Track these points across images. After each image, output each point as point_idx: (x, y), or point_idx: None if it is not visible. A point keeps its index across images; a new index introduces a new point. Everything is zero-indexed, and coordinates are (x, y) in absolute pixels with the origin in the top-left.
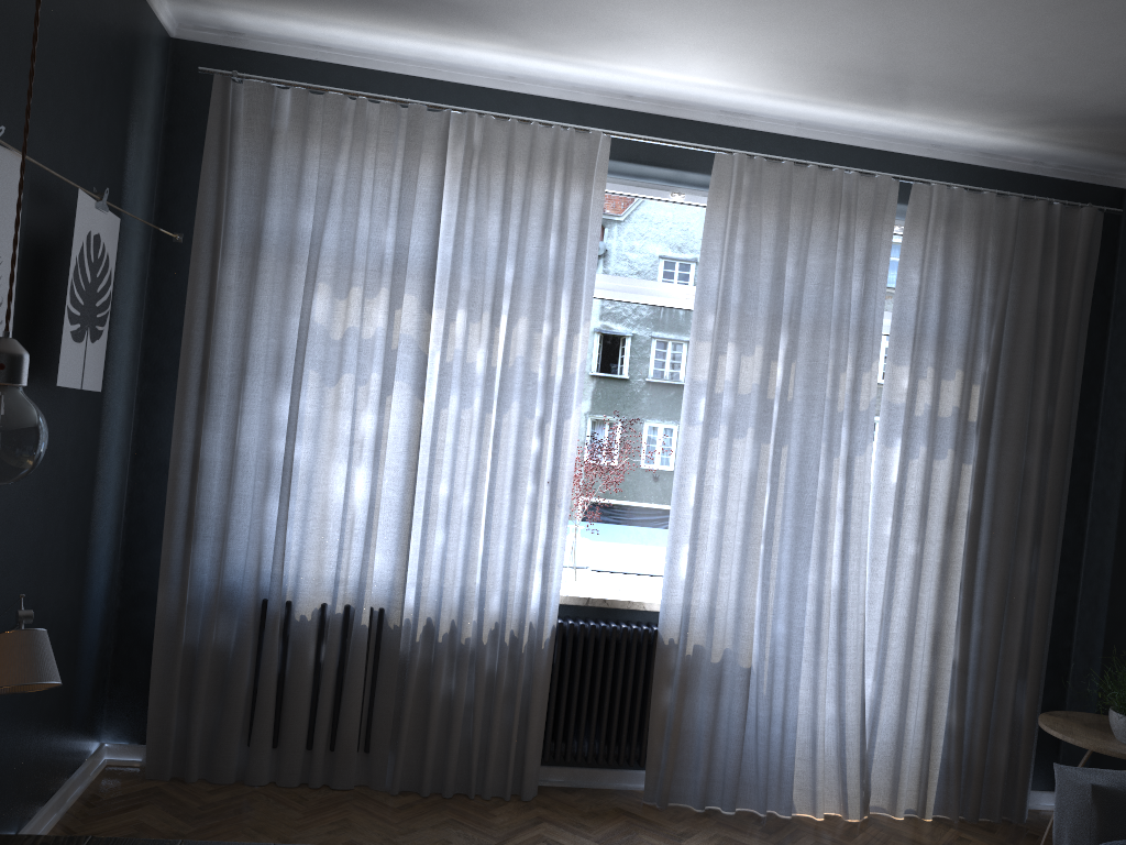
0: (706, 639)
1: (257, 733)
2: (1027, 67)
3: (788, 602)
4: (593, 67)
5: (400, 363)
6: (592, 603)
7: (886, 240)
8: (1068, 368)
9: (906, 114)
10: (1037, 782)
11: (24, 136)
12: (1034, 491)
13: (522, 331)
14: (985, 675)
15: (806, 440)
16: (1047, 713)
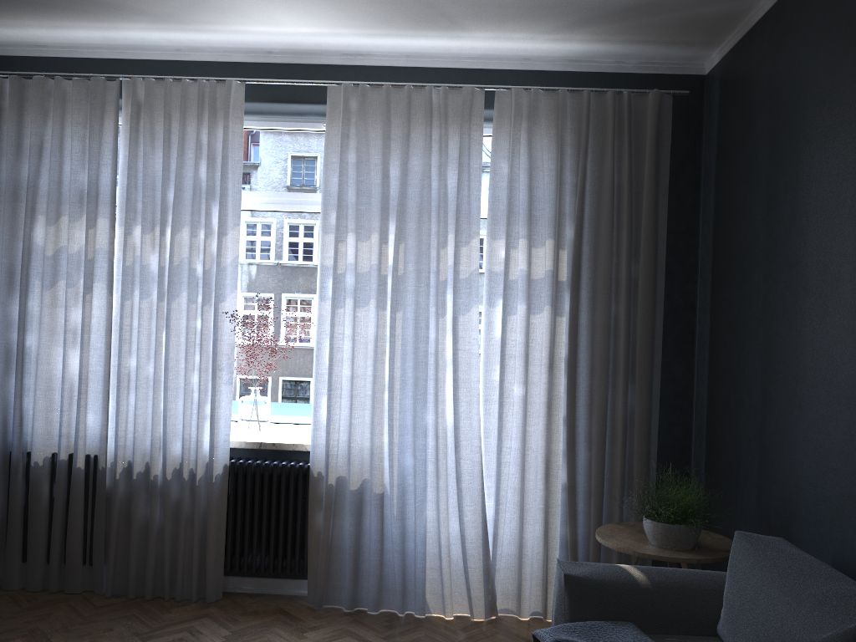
0: (347, 471)
1: (8, 550)
2: None
3: (414, 439)
4: (218, 31)
5: (100, 270)
6: (264, 446)
7: (477, 138)
8: (647, 229)
9: (472, 34)
10: None
11: None
12: (623, 336)
13: (187, 238)
14: (593, 495)
15: (418, 306)
16: (617, 523)
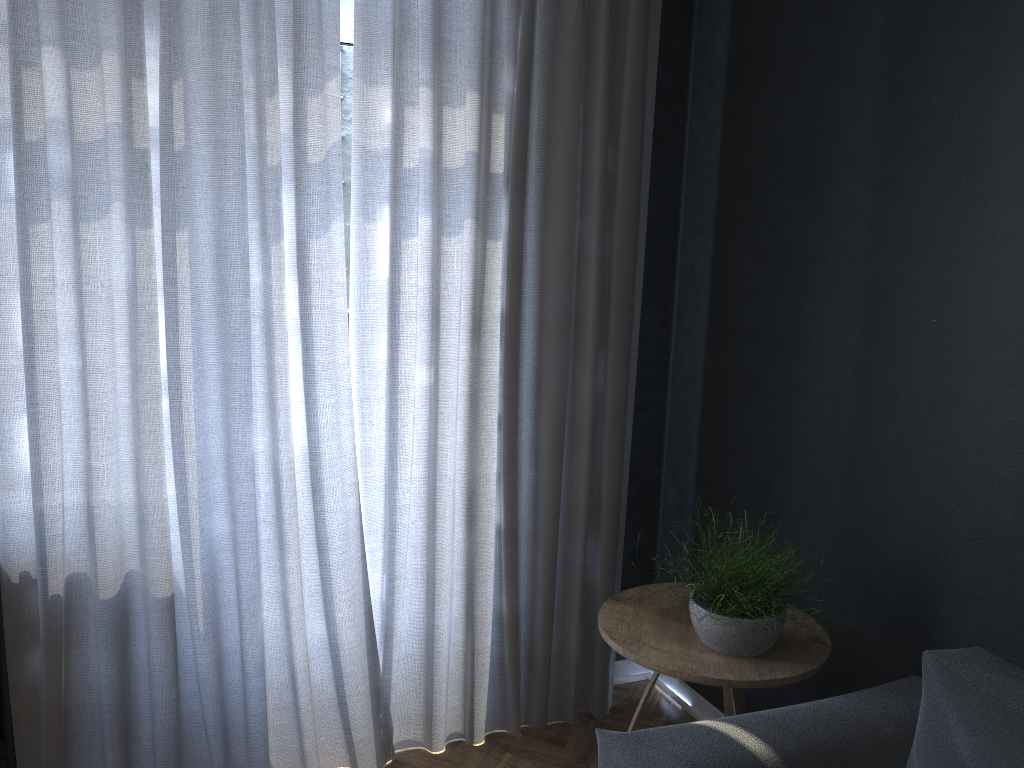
0: (90, 563)
1: None
2: None
3: (228, 484)
4: None
5: None
6: None
7: None
8: (633, 84)
9: None
10: None
11: None
12: (594, 274)
13: None
14: (544, 539)
15: (222, 219)
16: (614, 598)
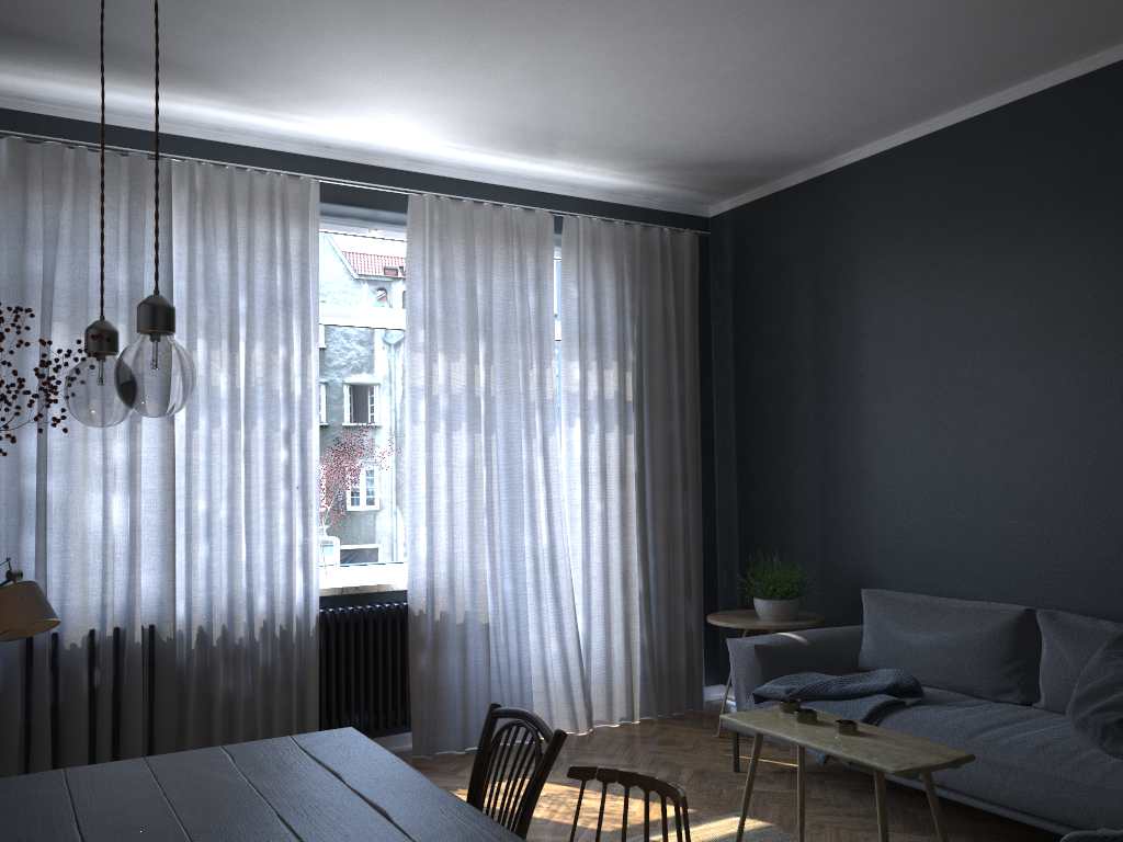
0: (449, 605)
1: (37, 767)
2: (643, 127)
3: (511, 563)
4: (300, 122)
5: None
6: (346, 591)
7: (550, 262)
8: (689, 353)
9: (554, 162)
10: (707, 679)
11: (102, 178)
12: (678, 450)
13: (260, 355)
14: (663, 598)
15: (509, 427)
16: (712, 614)
